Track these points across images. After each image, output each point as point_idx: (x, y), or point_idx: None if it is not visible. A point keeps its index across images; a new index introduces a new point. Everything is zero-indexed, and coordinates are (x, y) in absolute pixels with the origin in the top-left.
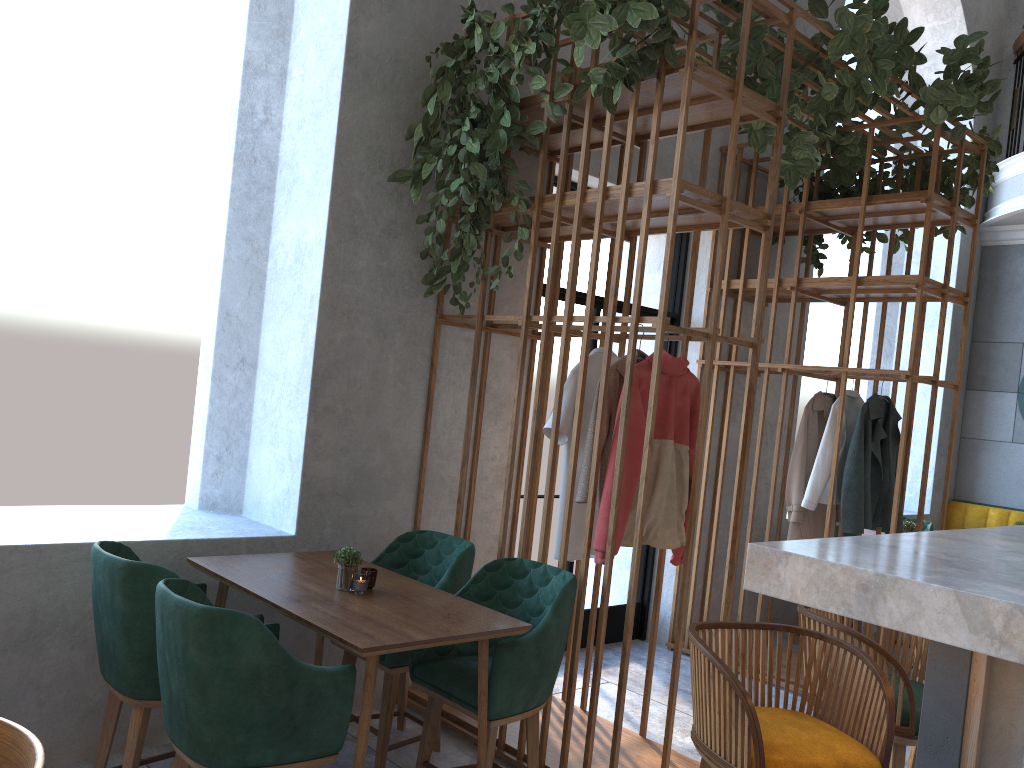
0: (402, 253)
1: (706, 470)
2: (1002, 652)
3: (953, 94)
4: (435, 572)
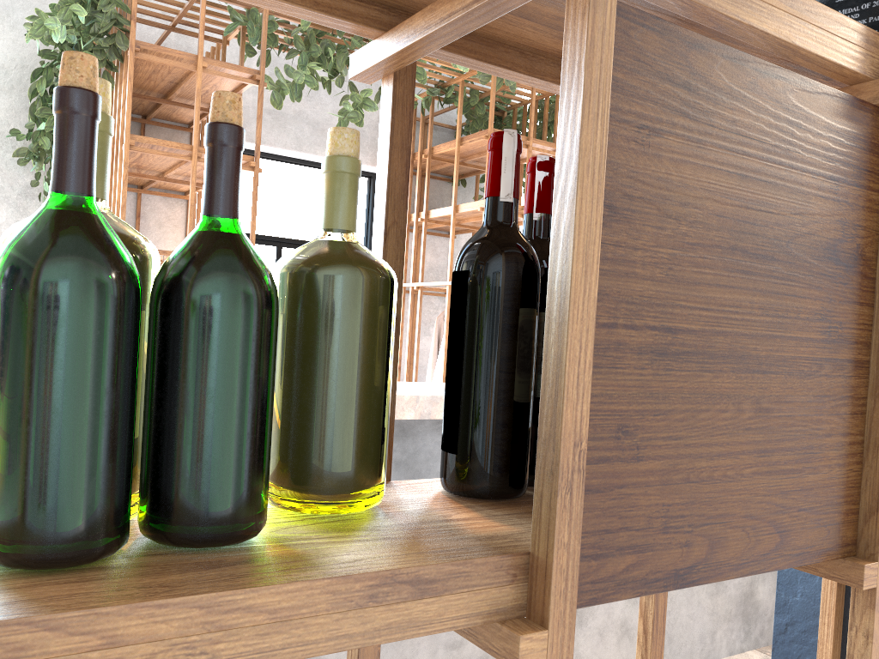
0: None
1: None
2: None
3: None
4: None
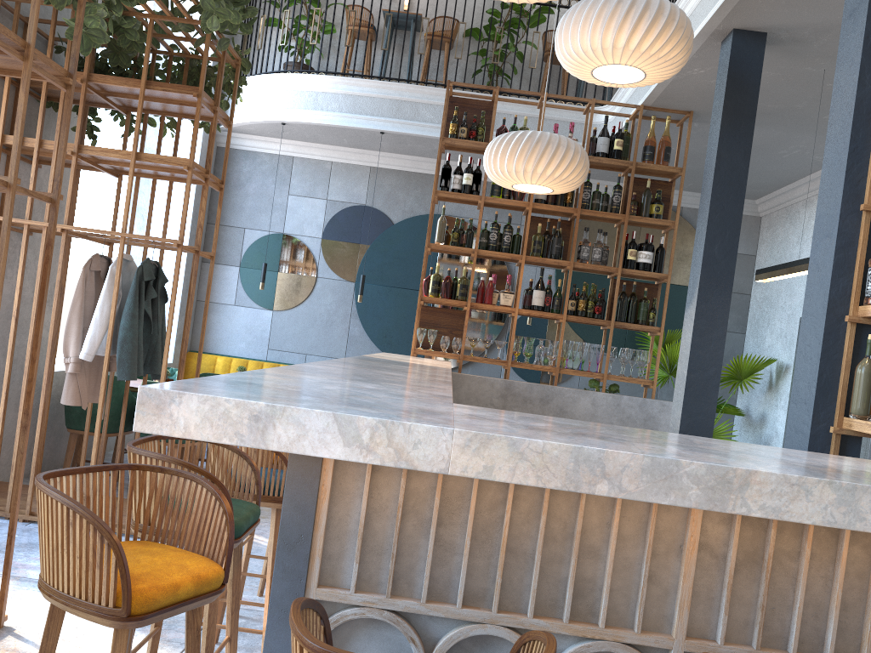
0: None
1: None
2: (368, 458)
3: (226, 9)
4: None
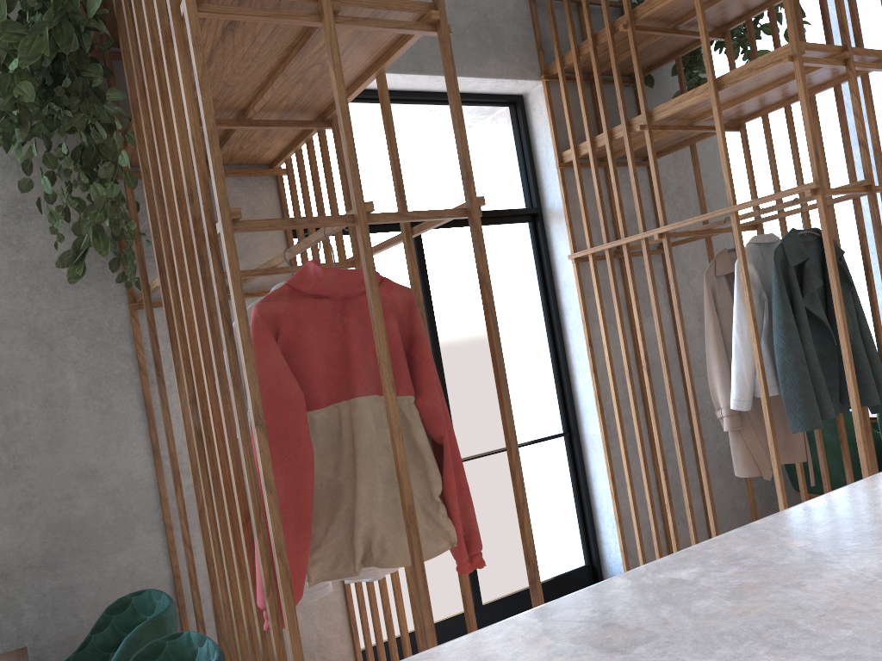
0: (48, 236)
1: (614, 388)
2: None
3: None
4: None
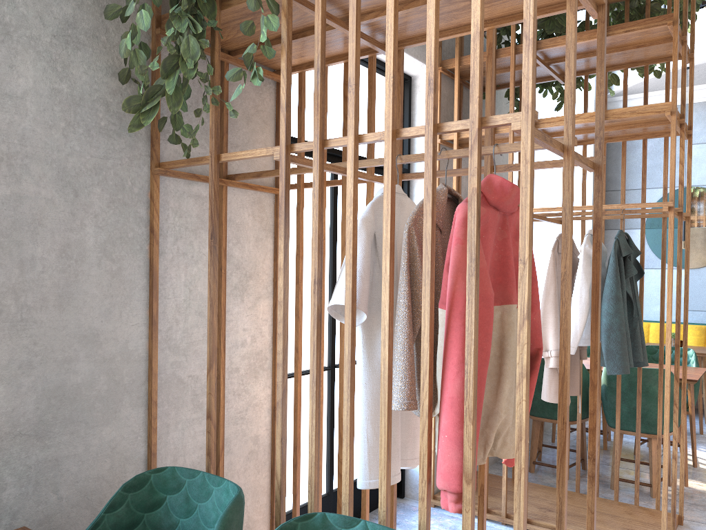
0: (91, 73)
1: None
2: None
3: None
4: (185, 528)
